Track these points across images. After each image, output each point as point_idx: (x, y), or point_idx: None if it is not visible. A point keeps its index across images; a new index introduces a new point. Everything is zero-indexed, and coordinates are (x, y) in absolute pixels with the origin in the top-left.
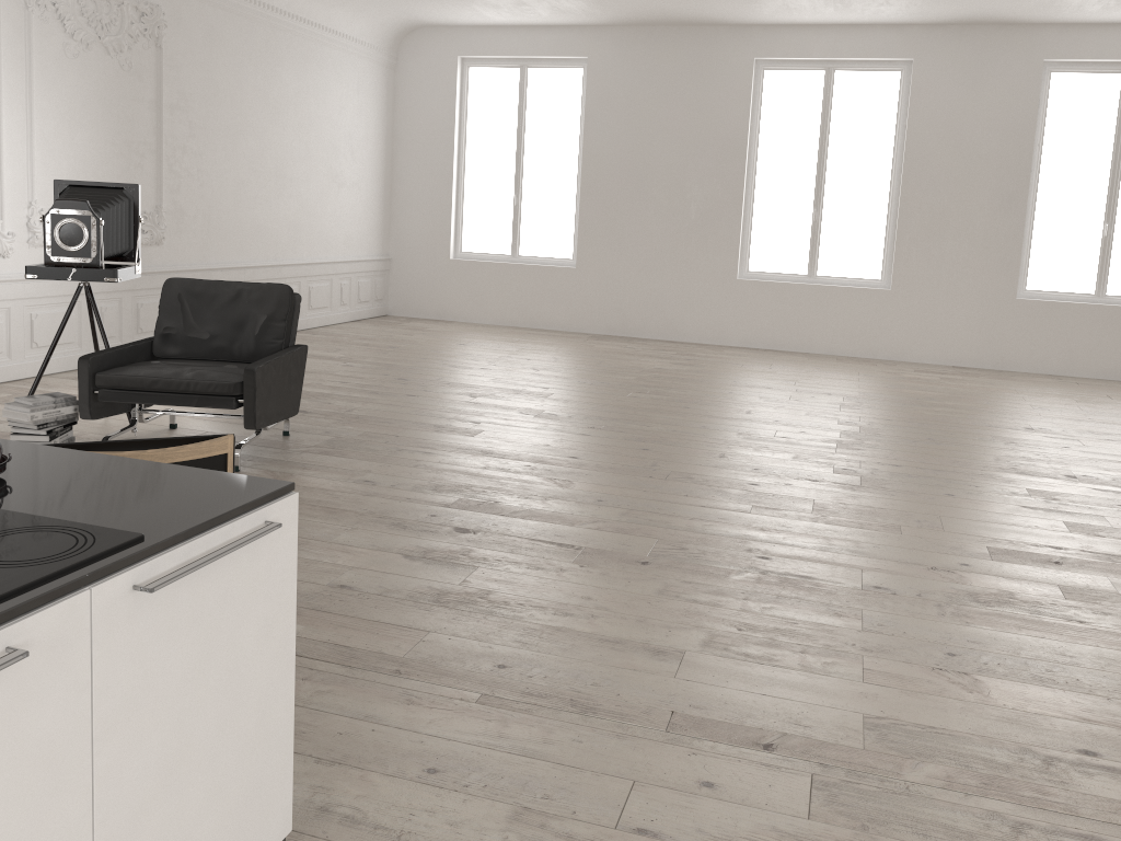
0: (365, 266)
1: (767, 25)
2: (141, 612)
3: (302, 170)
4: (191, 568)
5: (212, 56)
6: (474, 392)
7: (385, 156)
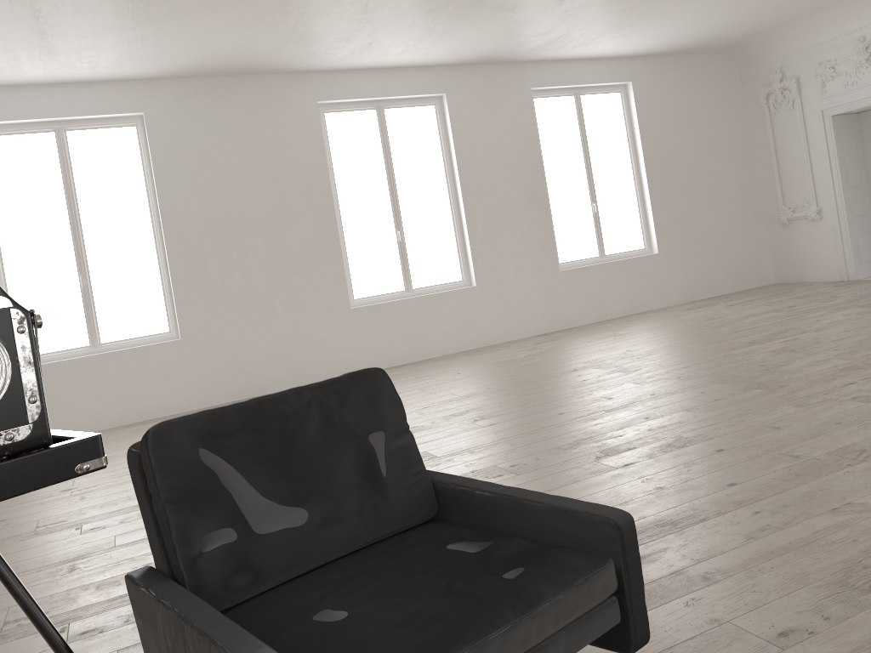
0: None
1: (322, 71)
2: None
3: None
4: None
5: None
6: None
7: None
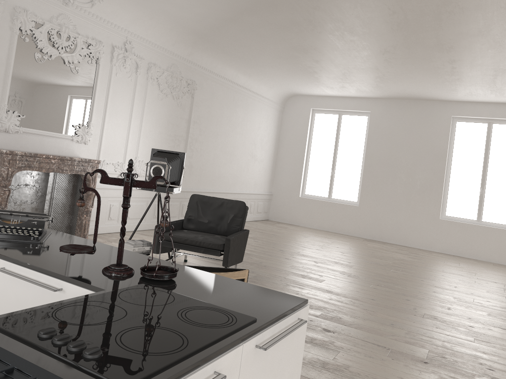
0: (261, 196)
1: (459, 101)
2: (256, 360)
3: (241, 152)
4: (278, 339)
5: (212, 102)
6: (316, 260)
7: (275, 149)
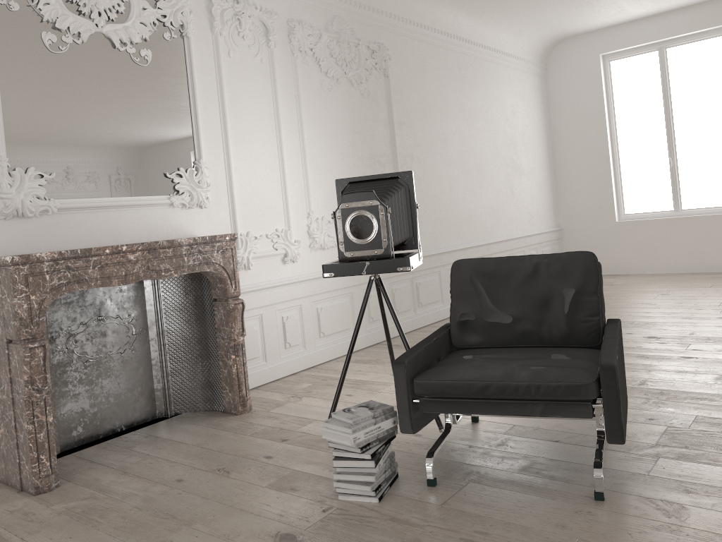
0: (545, 237)
1: None
2: None
3: (493, 164)
4: None
5: (423, 80)
6: None
7: (547, 146)
